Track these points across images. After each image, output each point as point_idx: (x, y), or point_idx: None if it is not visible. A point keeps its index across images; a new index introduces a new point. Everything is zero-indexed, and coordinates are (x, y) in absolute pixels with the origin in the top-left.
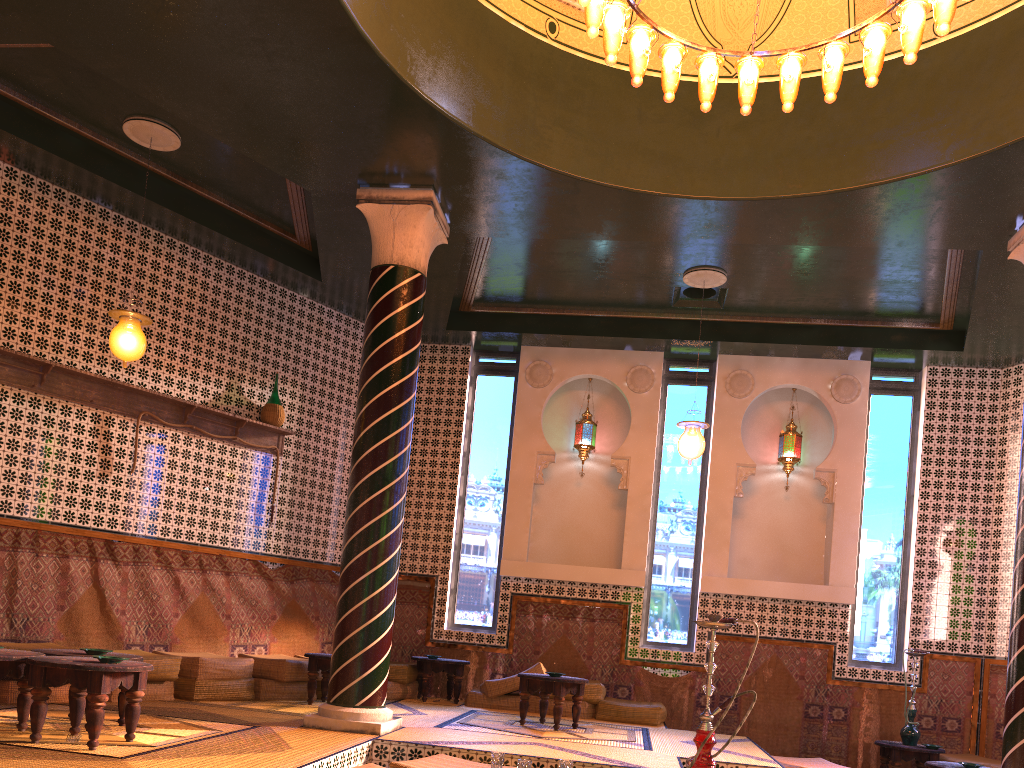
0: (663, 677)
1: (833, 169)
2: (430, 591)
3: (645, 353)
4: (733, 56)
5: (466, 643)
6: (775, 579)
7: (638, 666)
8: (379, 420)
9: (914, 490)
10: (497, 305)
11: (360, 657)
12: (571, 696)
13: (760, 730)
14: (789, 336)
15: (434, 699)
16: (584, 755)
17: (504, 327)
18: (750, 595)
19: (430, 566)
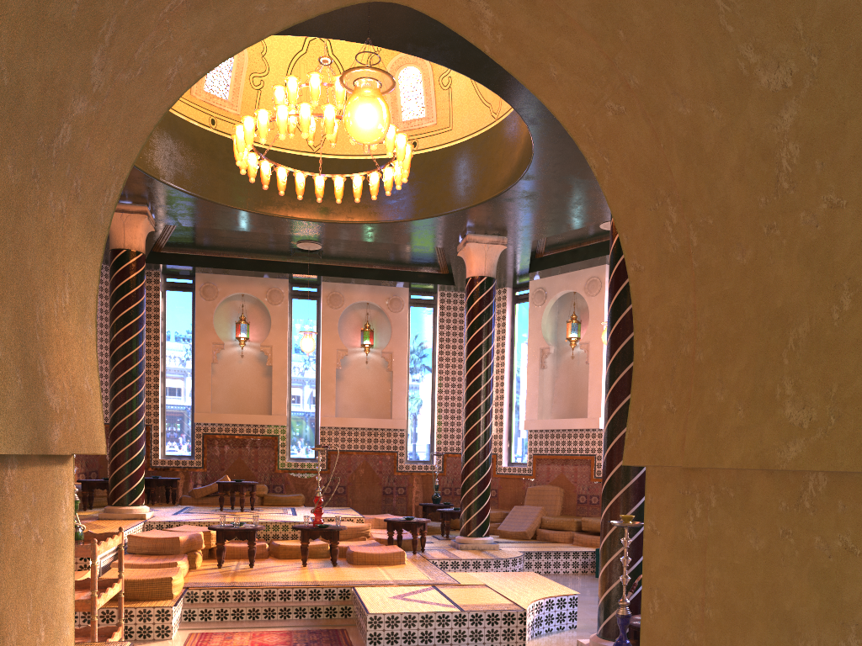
0: (302, 478)
1: (368, 211)
2: (147, 435)
3: (277, 280)
4: (311, 175)
5: (175, 467)
6: (363, 416)
7: (286, 473)
8: (126, 342)
9: (436, 362)
10: (179, 249)
11: (129, 478)
12: (247, 493)
13: (359, 504)
14: (361, 274)
15: (158, 503)
16: (261, 519)
17: (184, 262)
18: (349, 427)
19: (146, 419)
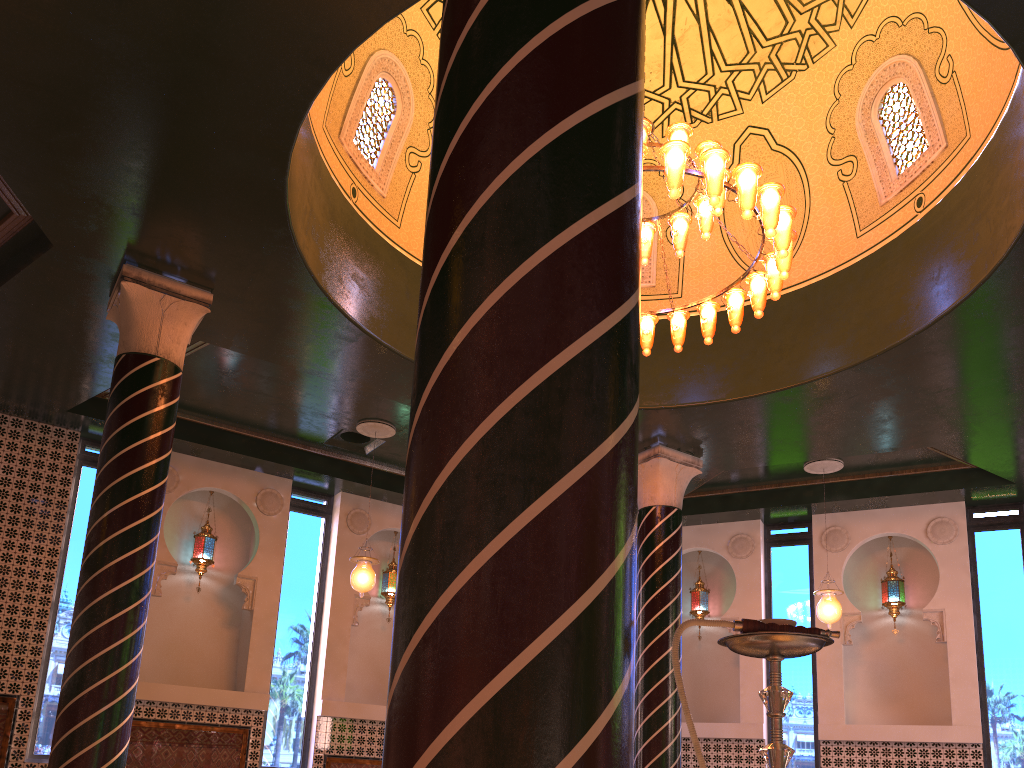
0: None
1: None
2: (8, 715)
3: (275, 477)
4: None
5: None
6: (375, 703)
7: None
8: (135, 525)
9: None
10: None
11: None
12: None
13: None
14: None
15: None
16: None
17: None
18: (365, 718)
19: (9, 684)
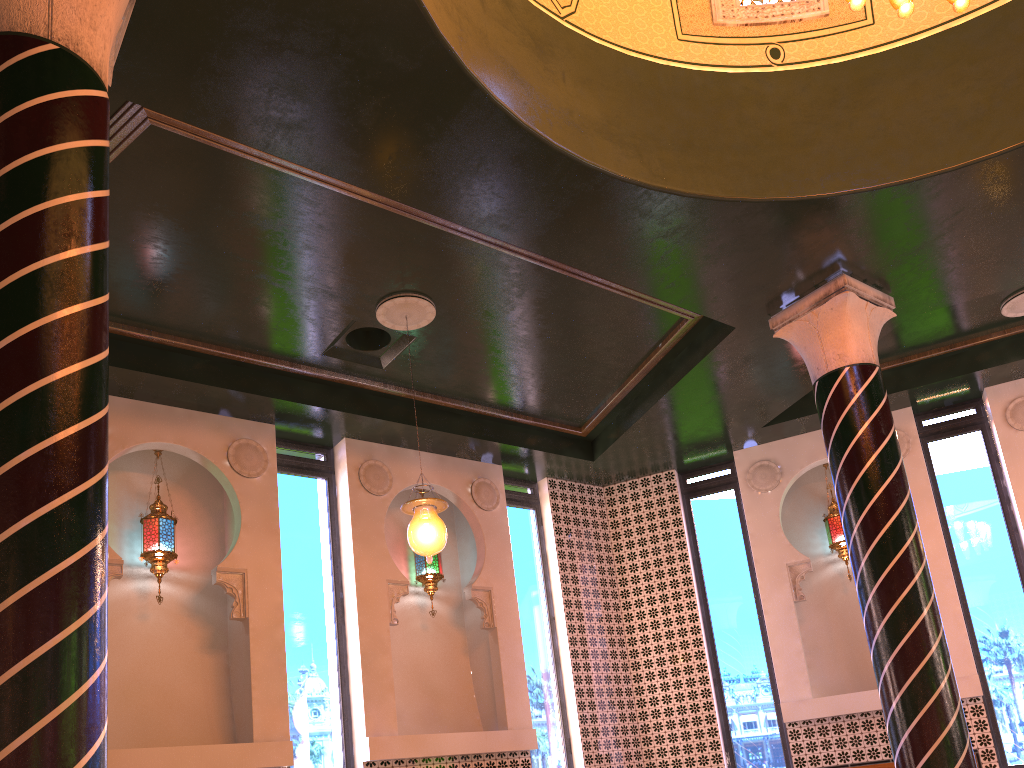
0: None
1: (696, 170)
2: None
3: (250, 423)
4: None
5: None
6: (433, 732)
7: None
8: (53, 380)
9: (554, 611)
10: None
11: None
12: None
13: None
14: (440, 422)
15: None
16: None
17: None
18: (431, 755)
19: None
